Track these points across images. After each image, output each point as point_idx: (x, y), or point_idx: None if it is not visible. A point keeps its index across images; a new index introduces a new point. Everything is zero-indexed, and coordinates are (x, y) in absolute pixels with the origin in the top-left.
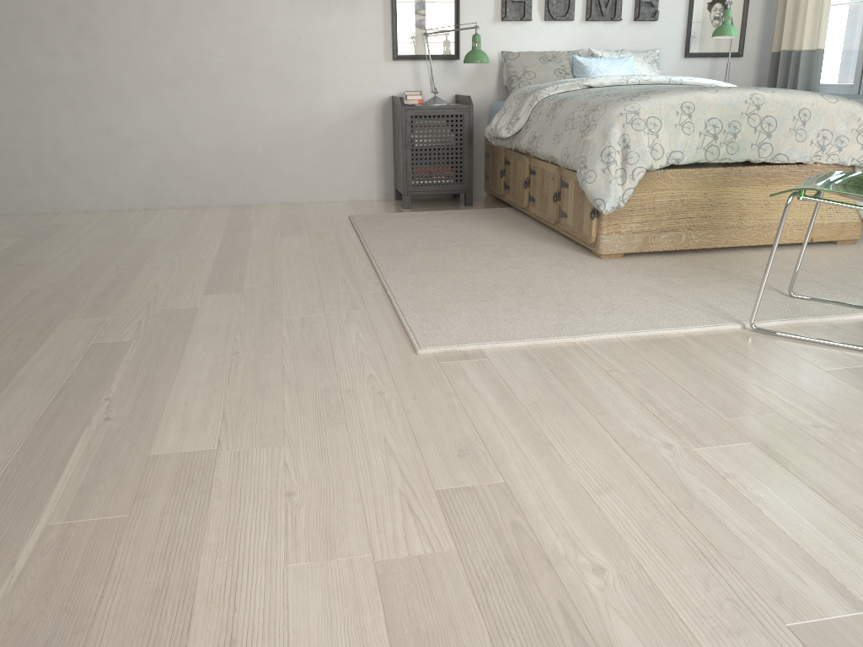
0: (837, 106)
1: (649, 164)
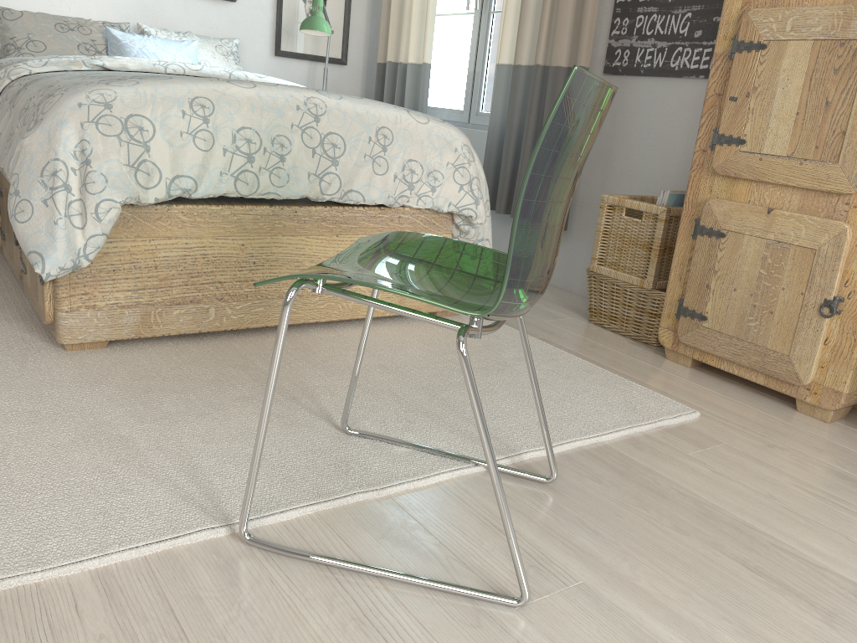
0: (428, 129)
1: (127, 196)
